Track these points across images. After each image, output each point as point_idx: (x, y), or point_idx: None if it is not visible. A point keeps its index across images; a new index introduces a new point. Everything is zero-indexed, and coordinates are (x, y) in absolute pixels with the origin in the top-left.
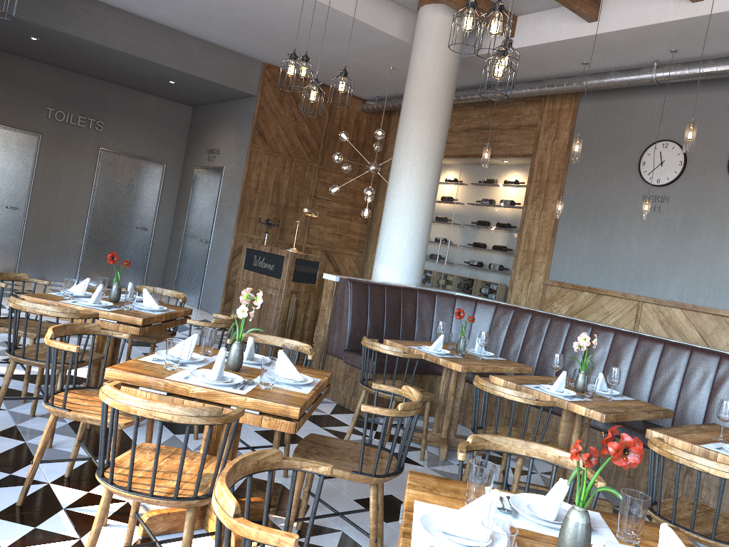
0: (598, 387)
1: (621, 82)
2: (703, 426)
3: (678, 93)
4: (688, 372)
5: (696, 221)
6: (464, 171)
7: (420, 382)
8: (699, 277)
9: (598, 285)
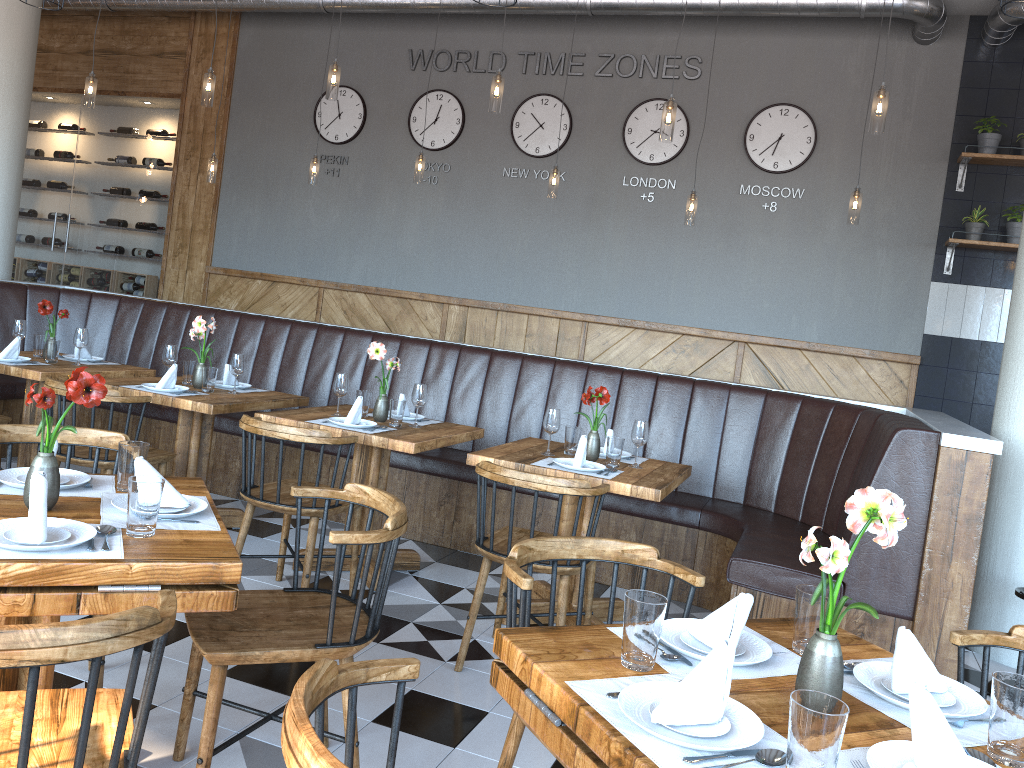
0: (225, 381)
1: (284, 4)
2: (330, 407)
3: (355, 27)
4: (342, 358)
5: (378, 188)
6: (86, 114)
7: (5, 411)
8: (383, 255)
9: (273, 271)
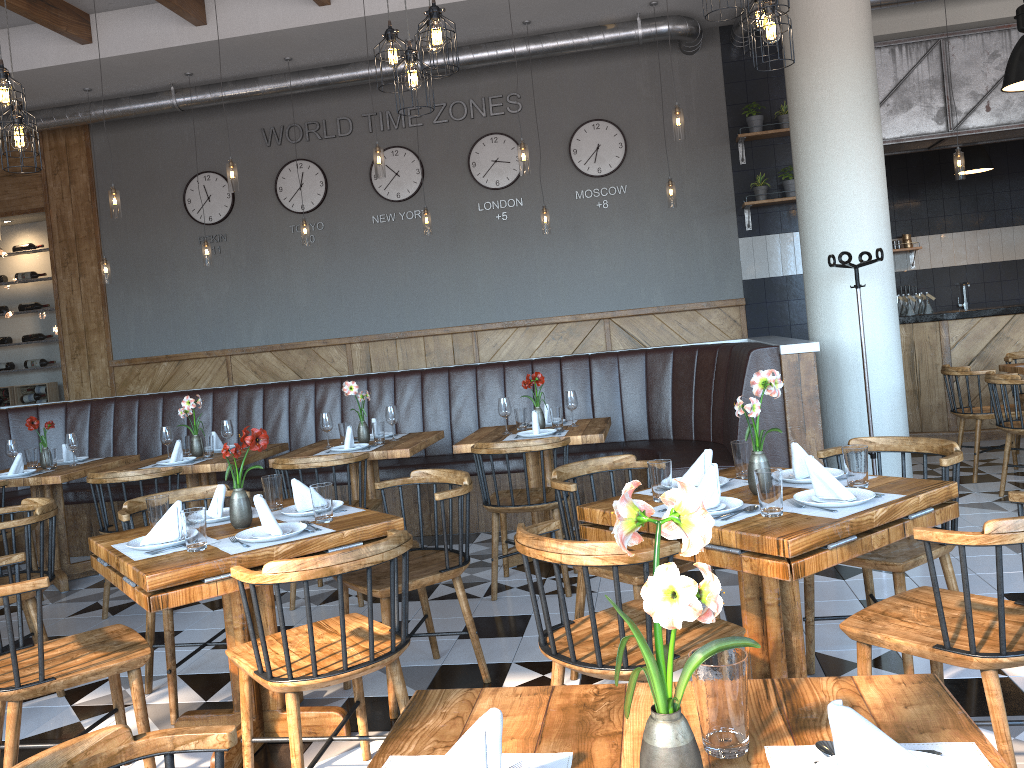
0: (214, 446)
1: (139, 110)
2: (315, 444)
3: (205, 117)
4: (292, 407)
5: (261, 256)
6: None
7: None
8: (279, 314)
9: (177, 351)
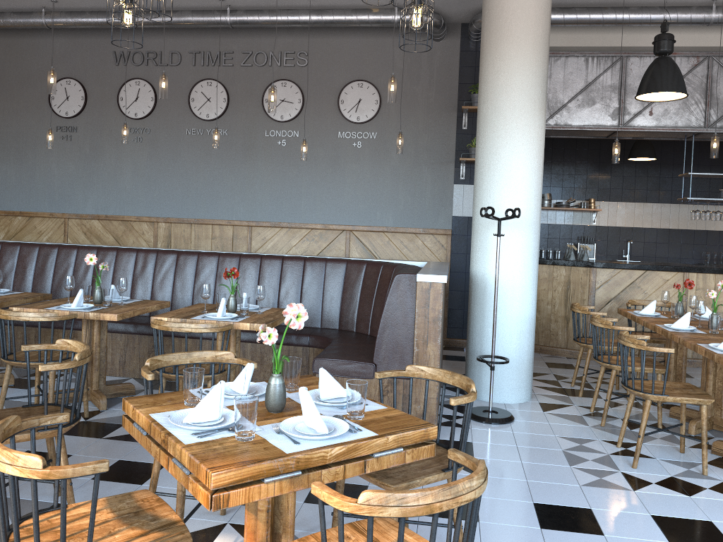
0: None
1: (17, 23)
2: (65, 298)
3: (73, 37)
4: (77, 266)
5: (101, 147)
6: None
7: None
8: (108, 192)
9: (29, 209)
